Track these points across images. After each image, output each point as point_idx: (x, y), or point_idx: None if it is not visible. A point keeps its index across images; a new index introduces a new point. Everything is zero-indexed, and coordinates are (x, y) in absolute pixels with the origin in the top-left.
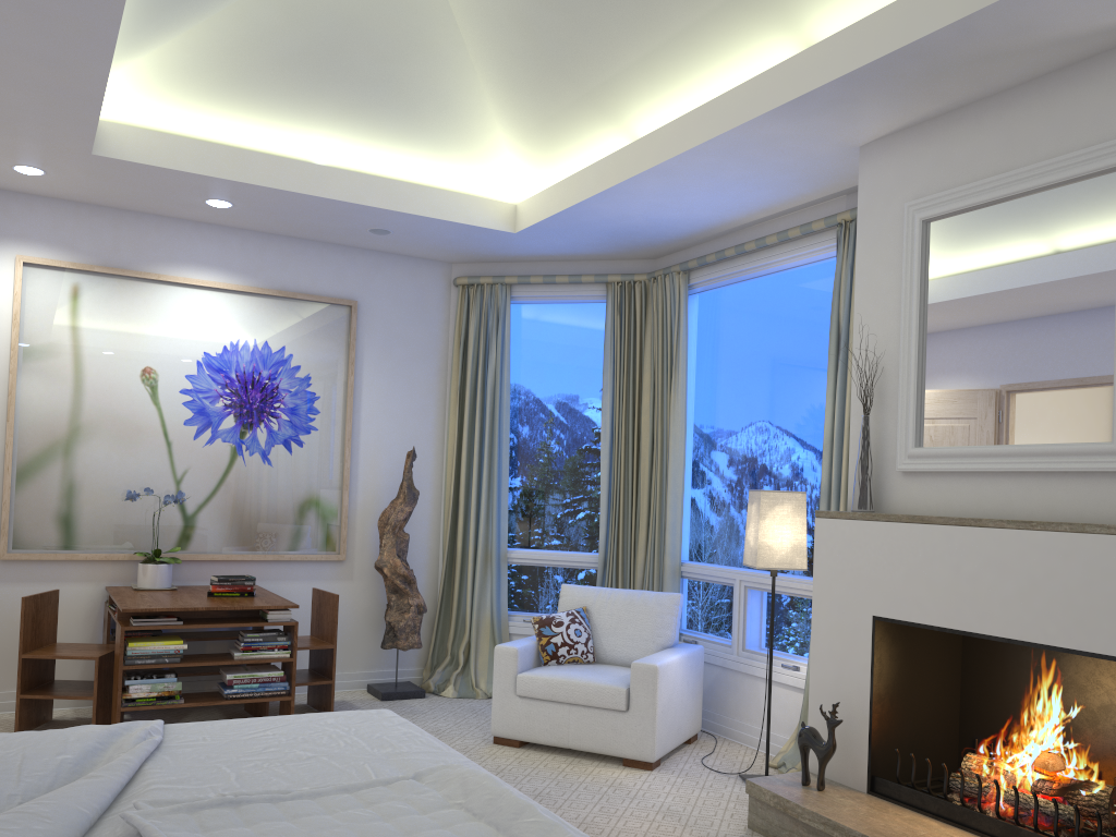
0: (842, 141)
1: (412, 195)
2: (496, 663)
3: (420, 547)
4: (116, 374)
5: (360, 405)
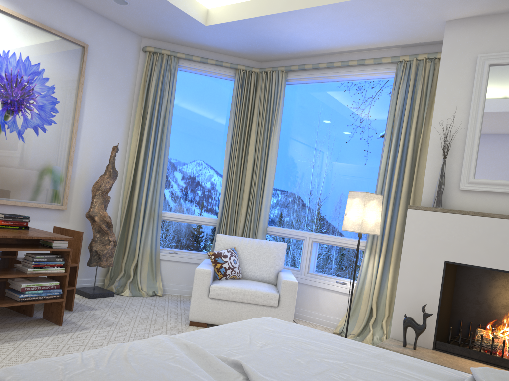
0: (444, 15)
1: None
2: (196, 278)
3: (108, 206)
4: None
5: (83, 112)
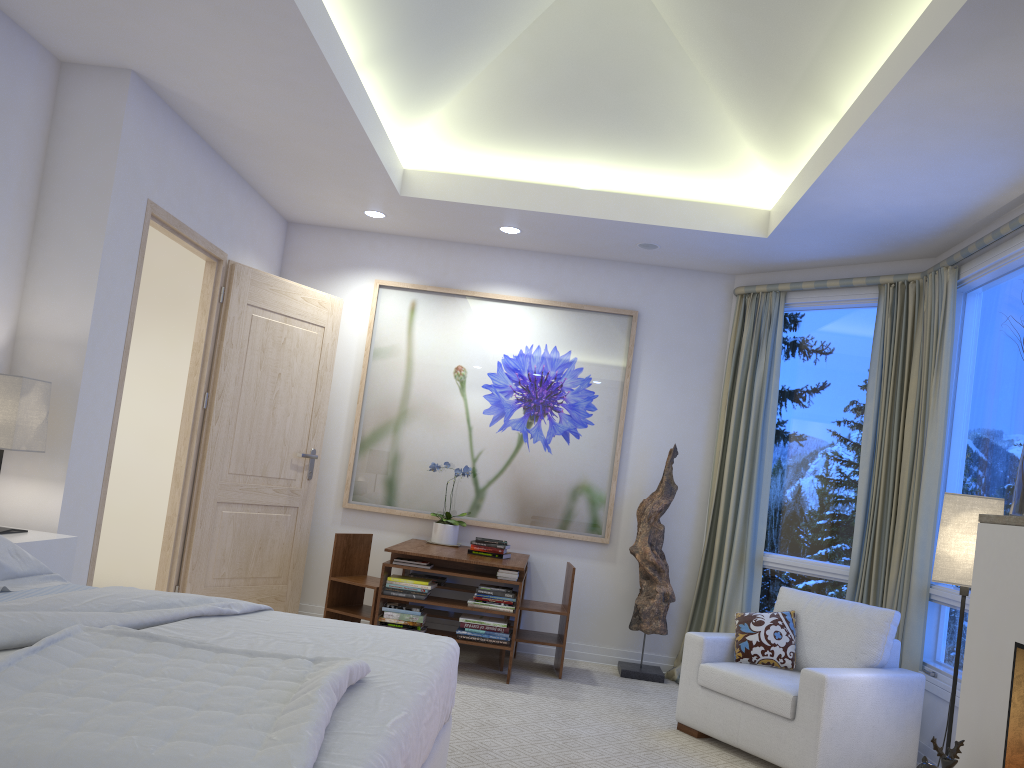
0: None
1: (661, 209)
2: (684, 649)
3: (682, 541)
4: (435, 370)
5: (634, 405)
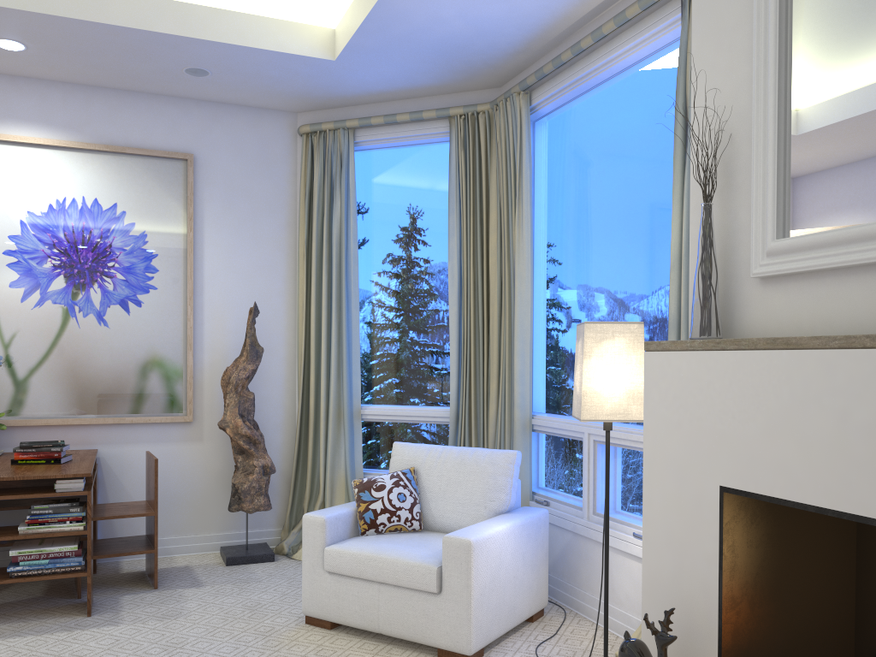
0: None
1: (210, 20)
2: (304, 534)
3: (274, 406)
4: None
5: (202, 263)
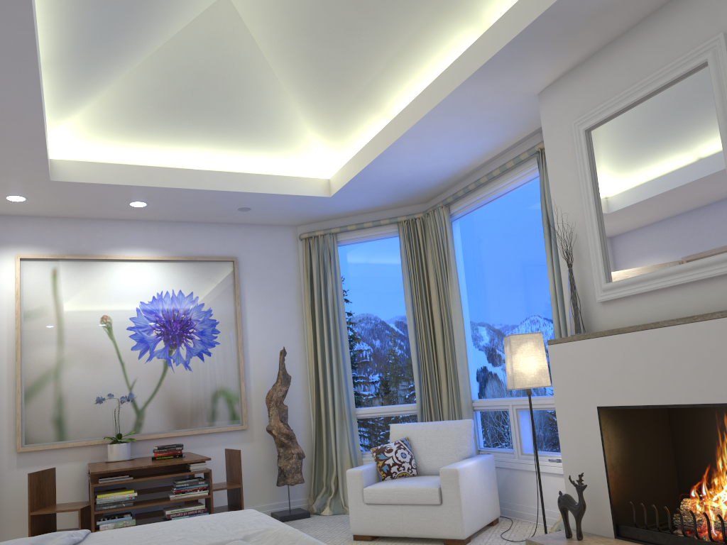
0: (525, 91)
1: (259, 181)
2: (348, 482)
3: (297, 415)
4: (84, 322)
5: (246, 324)
